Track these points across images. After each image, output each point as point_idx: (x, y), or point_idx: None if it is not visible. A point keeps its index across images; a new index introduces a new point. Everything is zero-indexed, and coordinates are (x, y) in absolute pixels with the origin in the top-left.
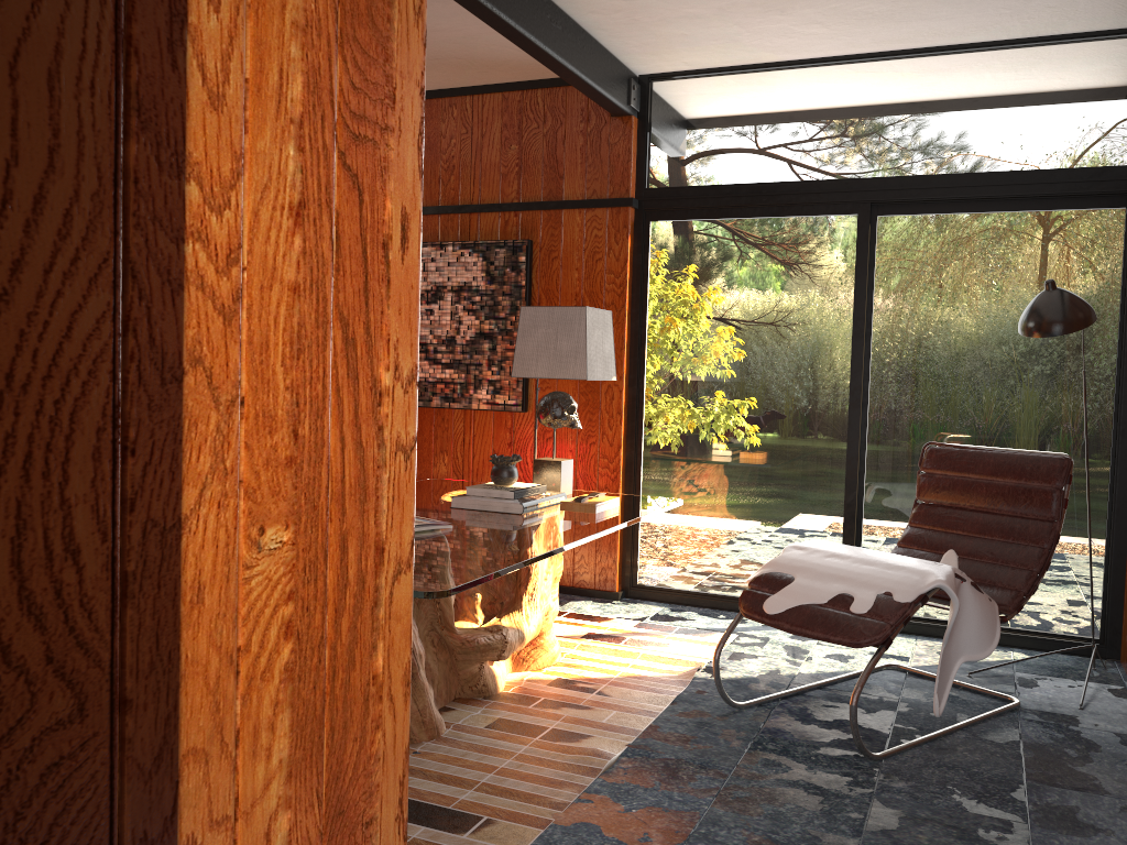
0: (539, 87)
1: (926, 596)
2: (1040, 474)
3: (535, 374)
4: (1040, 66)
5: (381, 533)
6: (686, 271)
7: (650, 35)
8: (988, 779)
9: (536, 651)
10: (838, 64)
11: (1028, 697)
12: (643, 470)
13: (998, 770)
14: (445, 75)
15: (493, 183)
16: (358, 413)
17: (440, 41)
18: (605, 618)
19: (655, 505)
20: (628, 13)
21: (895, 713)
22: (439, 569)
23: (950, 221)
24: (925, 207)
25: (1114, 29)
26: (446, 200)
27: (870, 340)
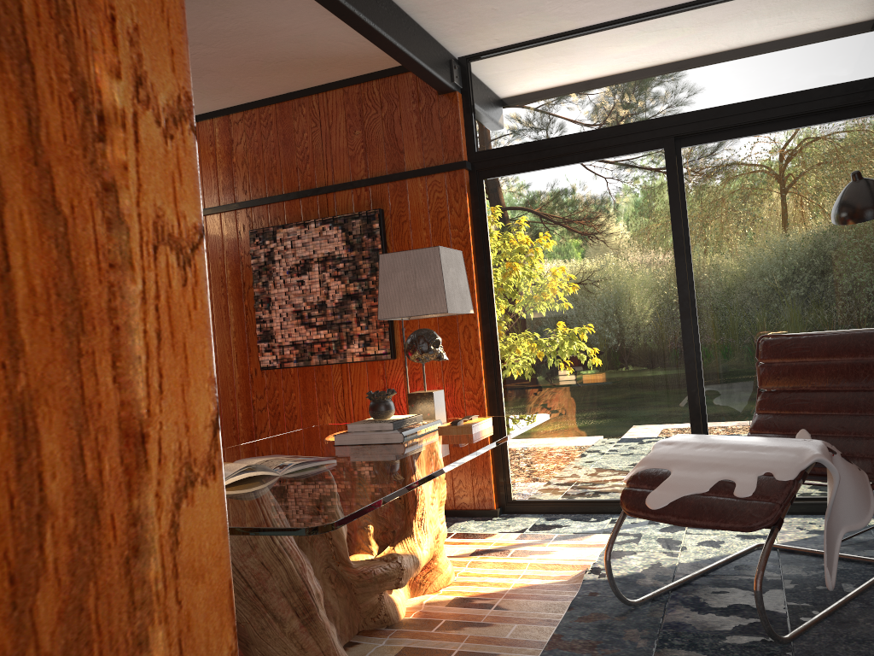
0: (374, 78)
1: (805, 472)
2: None
3: (399, 314)
4: (805, 0)
5: (135, 403)
6: (520, 218)
7: (465, 13)
8: None
9: (431, 574)
10: (628, 24)
11: None
12: (504, 397)
13: None
14: (291, 77)
15: (343, 165)
16: (39, 137)
17: (283, 41)
18: (489, 534)
19: (525, 421)
20: None
21: (783, 591)
22: (323, 502)
23: (746, 143)
24: (721, 134)
25: None
26: (304, 186)
27: (690, 256)
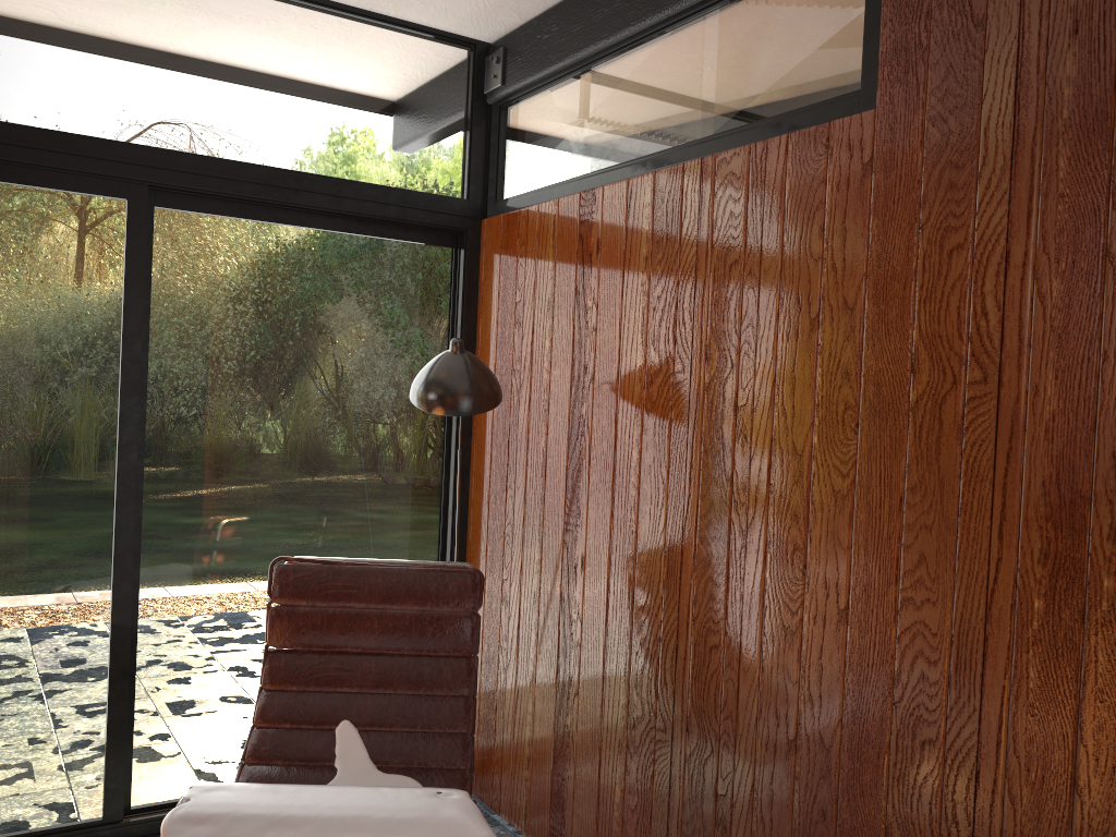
0: None
1: None
2: (450, 596)
3: None
4: (371, 50)
5: None
6: None
7: None
8: None
9: None
10: None
11: None
12: None
13: None
14: None
15: None
16: None
17: None
18: None
19: None
20: None
21: None
22: None
23: (260, 232)
24: (225, 206)
25: (448, 31)
26: None
27: (145, 396)
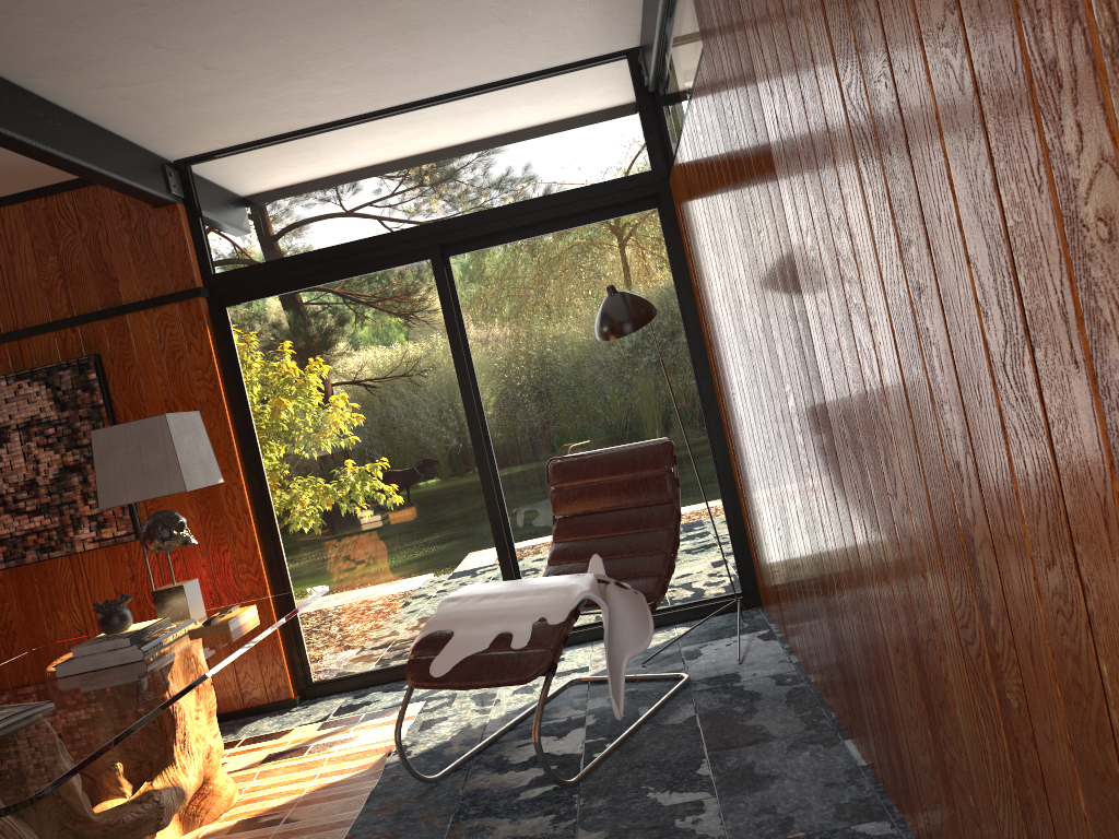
0: (65, 190)
1: (577, 610)
2: (650, 462)
3: (127, 500)
4: (553, 95)
5: None
6: (277, 349)
7: (170, 118)
8: (676, 764)
9: (207, 801)
10: (373, 120)
11: (696, 668)
12: (288, 563)
13: (683, 752)
14: None
15: (38, 301)
16: None
17: None
18: (286, 732)
19: (298, 601)
20: (136, 99)
21: (584, 729)
22: (28, 768)
23: (516, 249)
24: (490, 240)
25: (604, 54)
26: None
27: (474, 375)
